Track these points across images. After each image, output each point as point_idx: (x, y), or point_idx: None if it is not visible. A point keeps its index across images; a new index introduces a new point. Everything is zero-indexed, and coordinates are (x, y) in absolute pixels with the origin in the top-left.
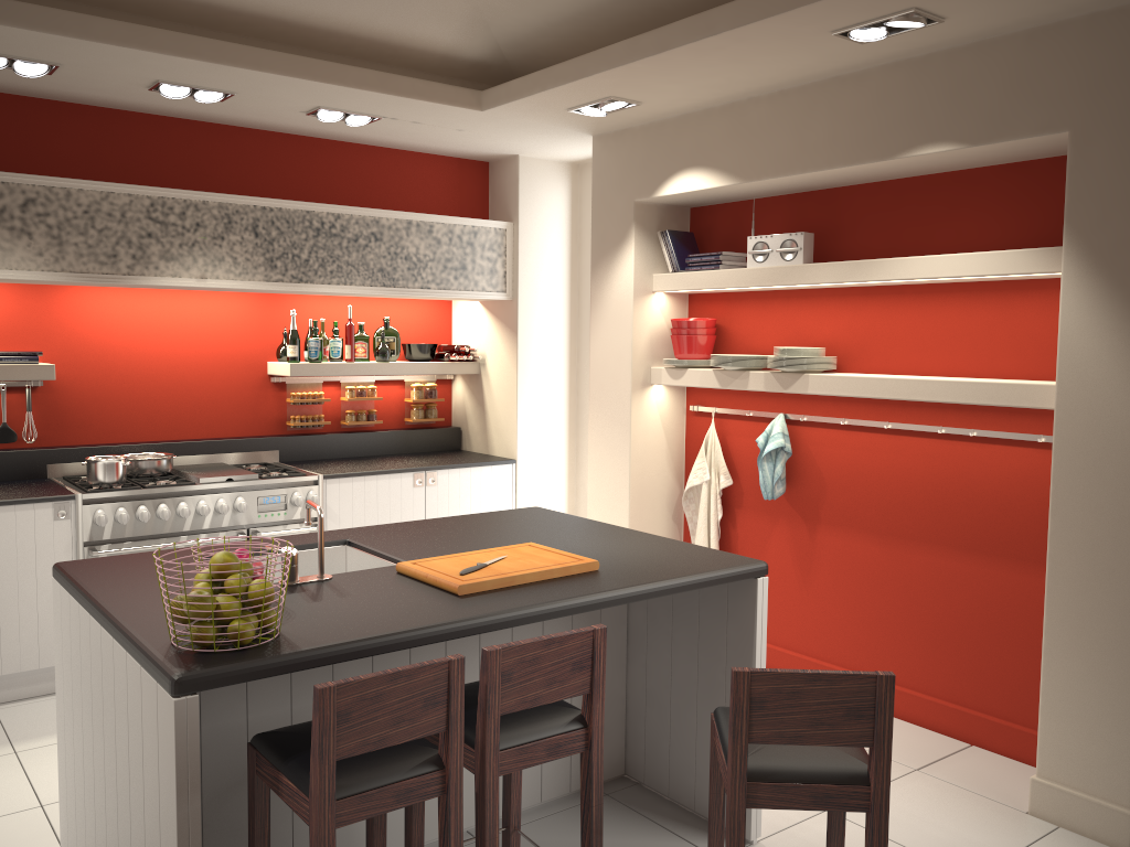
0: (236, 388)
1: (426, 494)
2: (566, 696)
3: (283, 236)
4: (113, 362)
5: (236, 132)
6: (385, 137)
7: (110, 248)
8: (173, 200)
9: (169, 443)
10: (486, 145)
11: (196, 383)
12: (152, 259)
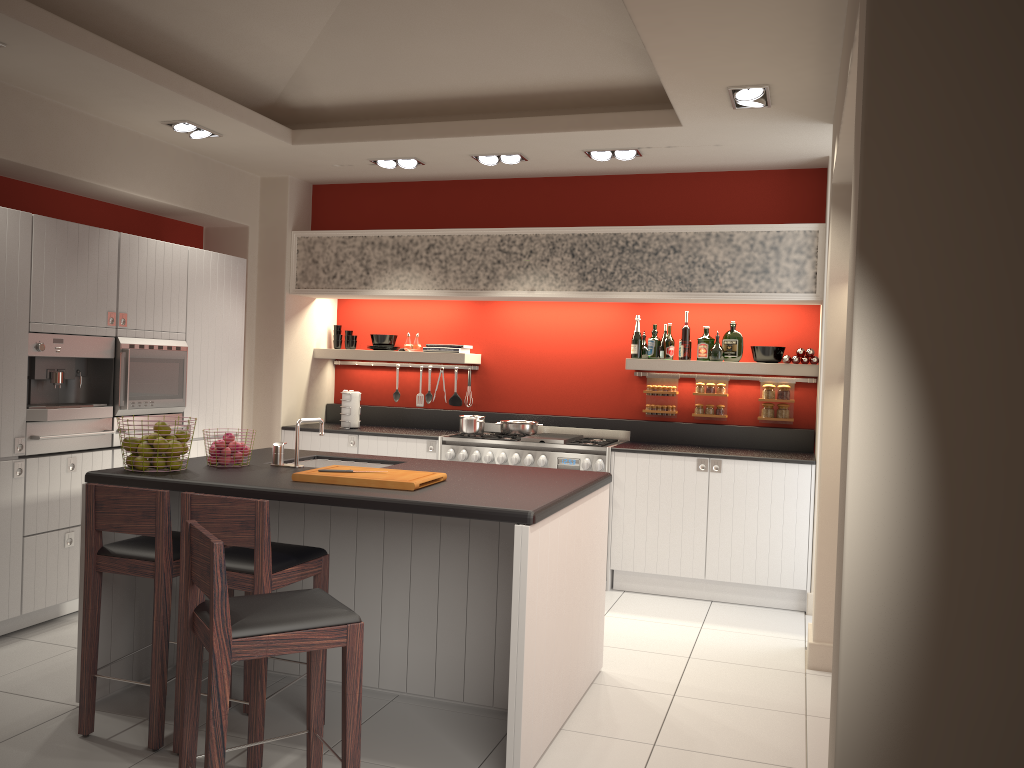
0: (608, 379)
1: (709, 479)
2: (237, 544)
3: (593, 255)
4: (523, 355)
5: (584, 180)
6: (687, 163)
7: (474, 272)
8: (515, 235)
9: (547, 416)
10: (775, 153)
11: (579, 373)
12: (499, 278)
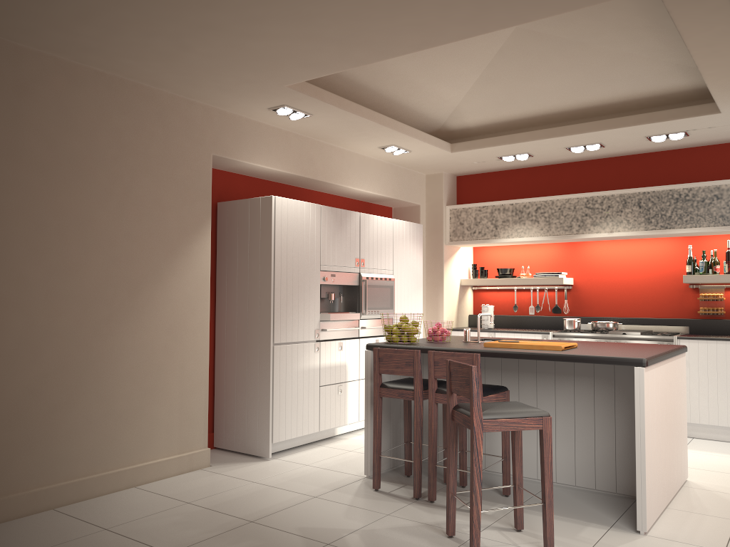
0: (669, 291)
1: None
2: None
3: (655, 205)
4: (603, 277)
5: (644, 156)
6: (723, 137)
7: (569, 223)
8: (597, 197)
9: (624, 318)
10: None
11: (646, 288)
12: (587, 226)
